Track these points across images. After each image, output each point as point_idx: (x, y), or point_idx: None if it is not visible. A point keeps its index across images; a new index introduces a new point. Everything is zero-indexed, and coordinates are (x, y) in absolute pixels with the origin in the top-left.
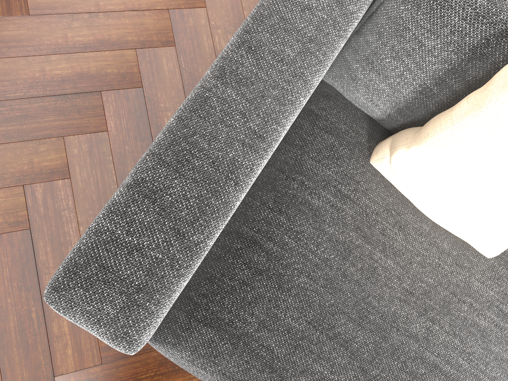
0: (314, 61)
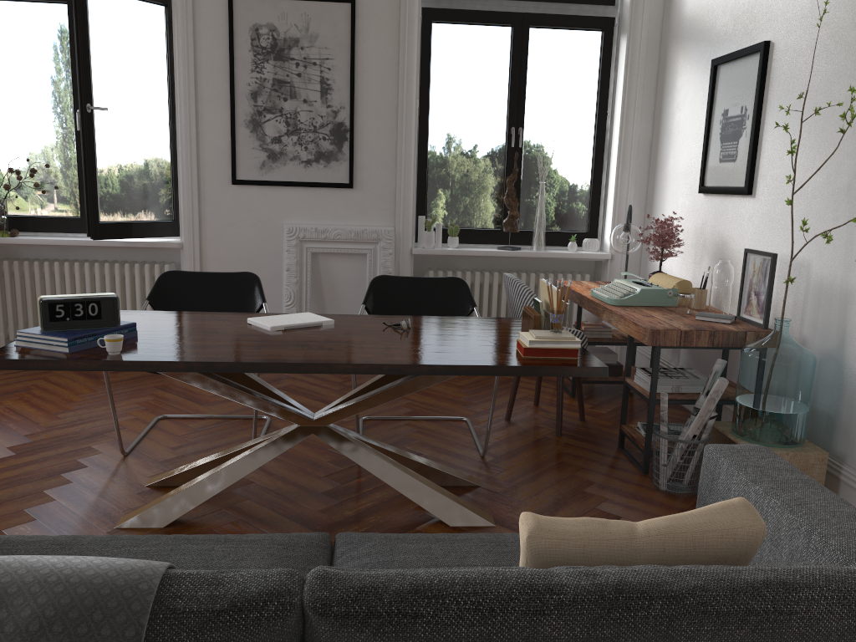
0: (851, 545)
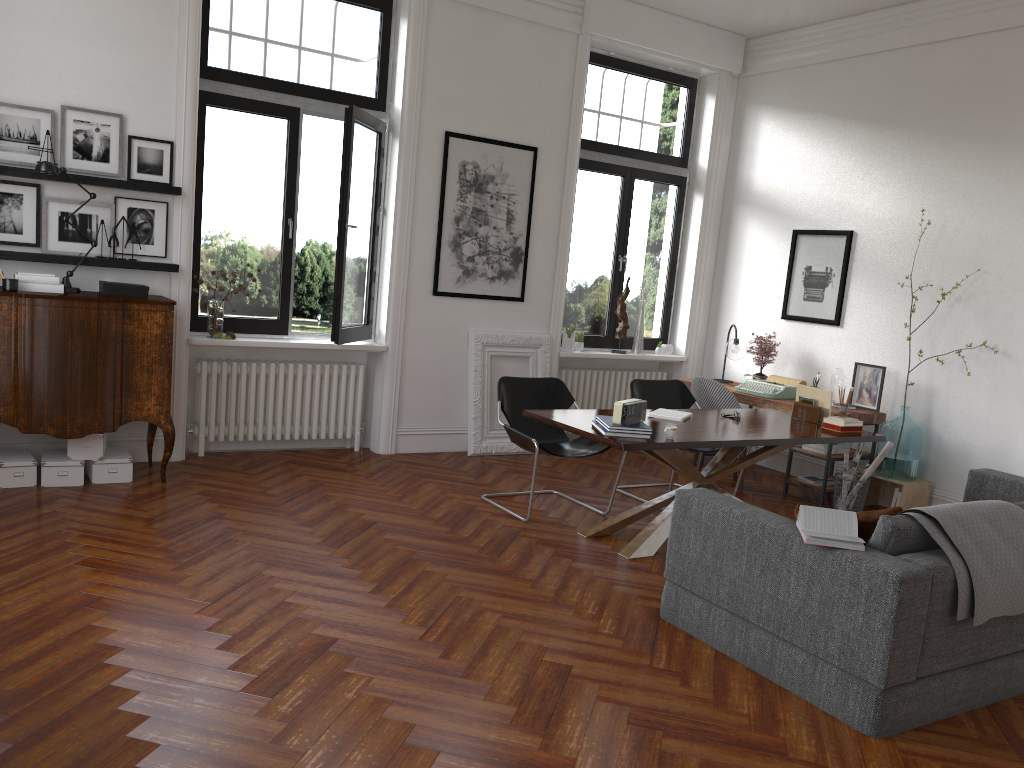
0: None
